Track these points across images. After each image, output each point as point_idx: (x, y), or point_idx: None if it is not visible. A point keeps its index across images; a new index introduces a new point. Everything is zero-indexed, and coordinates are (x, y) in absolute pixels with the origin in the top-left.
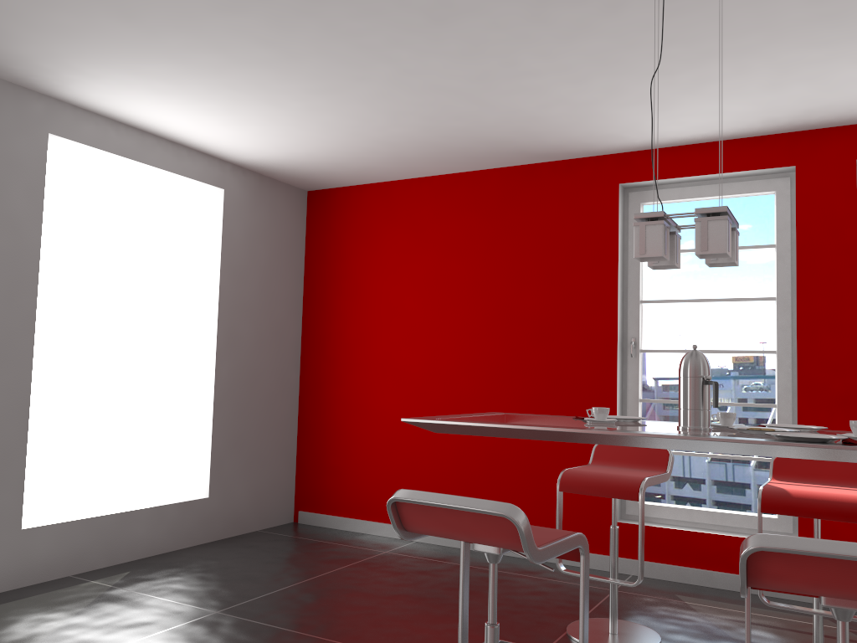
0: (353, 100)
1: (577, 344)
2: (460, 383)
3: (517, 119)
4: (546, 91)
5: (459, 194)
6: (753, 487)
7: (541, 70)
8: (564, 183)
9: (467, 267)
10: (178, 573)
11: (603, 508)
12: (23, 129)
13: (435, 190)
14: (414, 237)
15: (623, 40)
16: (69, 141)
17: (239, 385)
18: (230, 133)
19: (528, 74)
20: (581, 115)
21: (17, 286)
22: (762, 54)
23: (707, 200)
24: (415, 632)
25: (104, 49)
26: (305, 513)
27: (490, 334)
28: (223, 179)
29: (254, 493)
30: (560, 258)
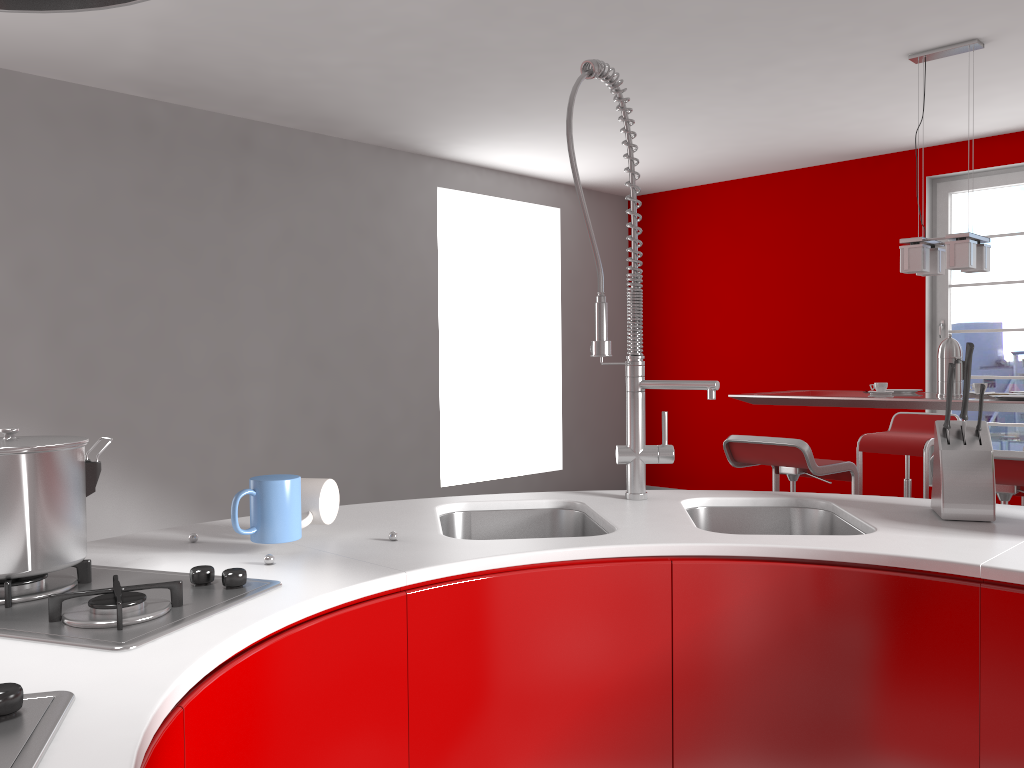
0: (675, 137)
1: (887, 328)
2: (778, 367)
3: (820, 135)
4: (844, 116)
5: (772, 194)
6: None
7: (835, 106)
8: (872, 179)
9: (781, 261)
10: None
11: (913, 474)
12: (421, 187)
13: (748, 191)
14: (730, 235)
15: (903, 83)
16: (449, 190)
17: (580, 376)
18: (568, 166)
19: (825, 109)
20: (879, 127)
21: (425, 308)
22: None
23: (1014, 187)
24: None
25: (488, 129)
26: None
27: (804, 322)
28: (558, 200)
29: (597, 468)
30: (869, 249)
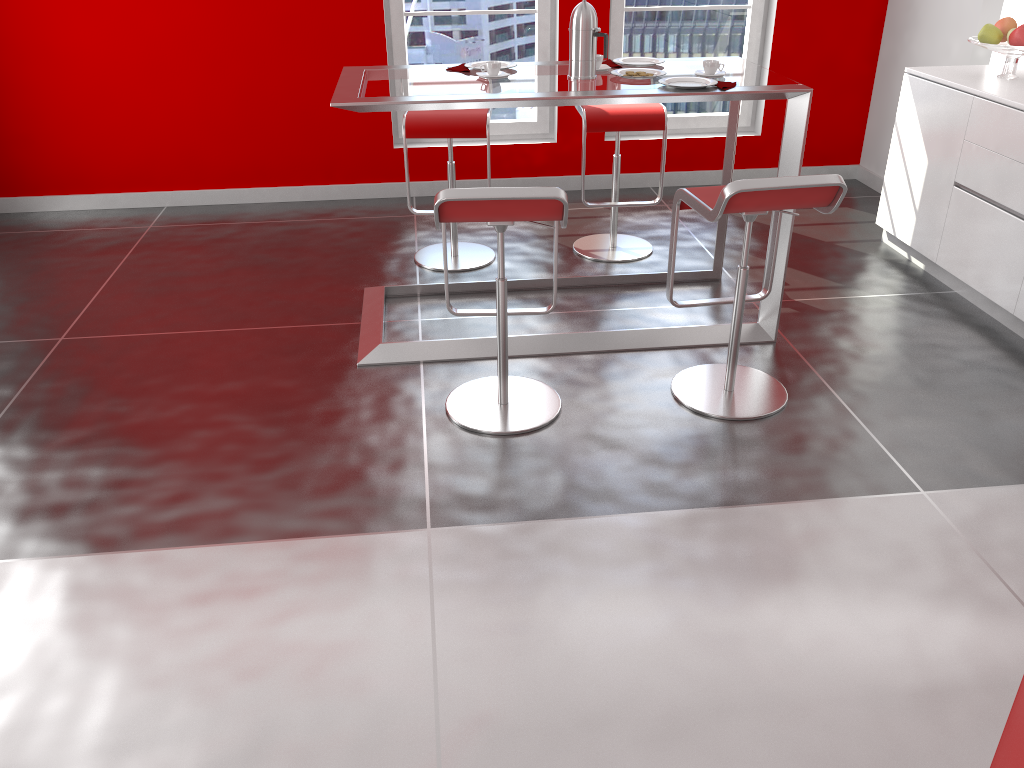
0: None
1: None
2: (185, 7)
3: None
4: None
5: None
6: None
7: None
8: None
9: None
10: None
11: (380, 137)
12: None
13: None
14: None
15: None
16: None
17: None
18: None
19: None
20: None
21: None
22: None
23: None
24: (293, 300)
25: None
26: None
27: None
28: None
29: None
30: None
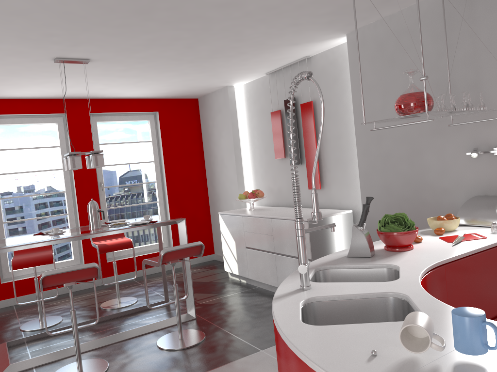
0: None
1: None
2: None
3: None
4: None
5: None
6: (62, 249)
7: None
8: None
9: None
10: None
11: None
12: None
13: None
14: None
15: (28, 68)
16: None
17: None
18: None
19: None
20: None
21: None
22: (76, 79)
23: (26, 125)
24: None
25: None
26: None
27: None
28: None
29: None
30: None
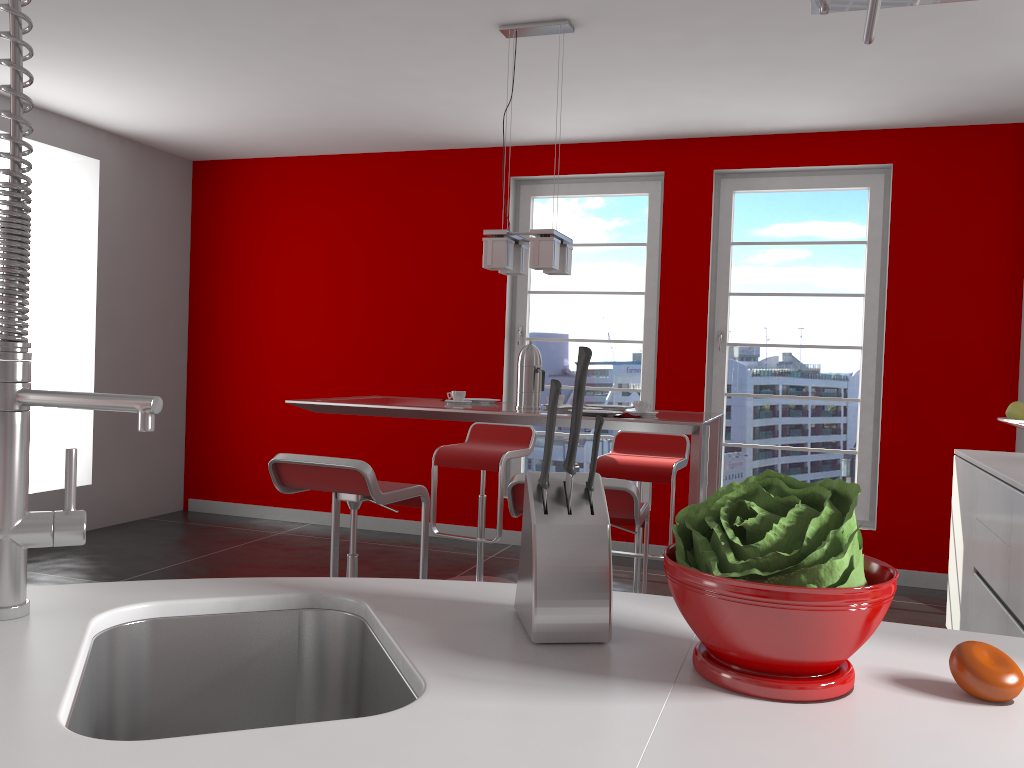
0: (241, 88)
1: (469, 332)
2: (356, 368)
3: (408, 113)
4: (432, 94)
5: (356, 176)
6: None
7: (423, 78)
8: (459, 173)
9: (363, 252)
10: (66, 556)
11: (489, 486)
12: None
13: (331, 170)
14: (309, 218)
15: (493, 62)
16: None
17: (122, 369)
18: (108, 106)
19: (412, 80)
20: (468, 114)
21: None
22: (616, 81)
23: (590, 197)
24: None
25: None
26: (196, 501)
27: (385, 320)
28: (98, 149)
29: (141, 480)
30: (454, 247)
